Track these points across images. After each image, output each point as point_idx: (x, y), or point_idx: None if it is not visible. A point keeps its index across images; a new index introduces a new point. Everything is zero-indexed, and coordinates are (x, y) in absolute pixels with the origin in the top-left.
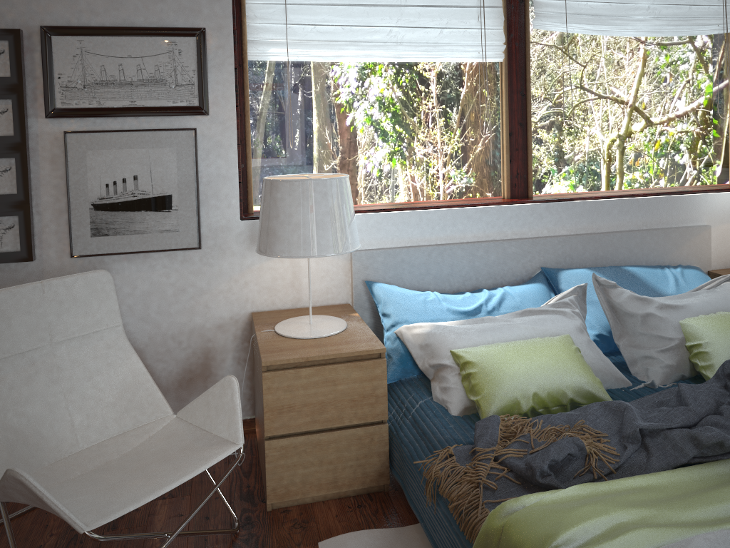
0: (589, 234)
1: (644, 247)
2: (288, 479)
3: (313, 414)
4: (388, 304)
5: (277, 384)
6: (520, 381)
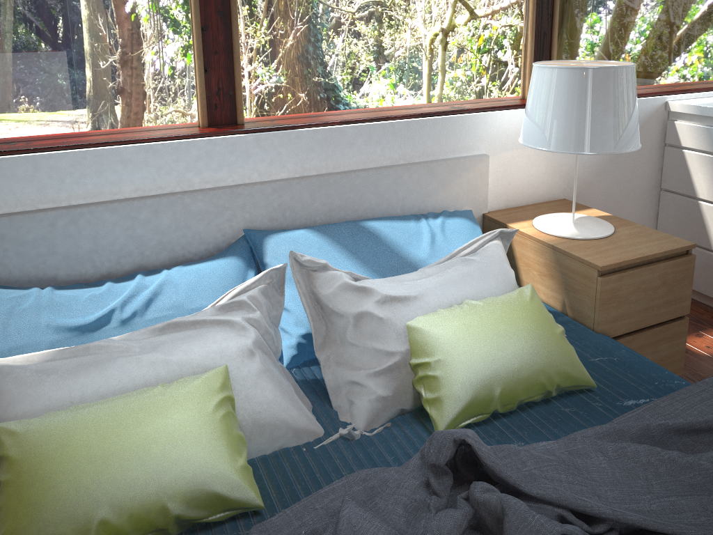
0: (320, 176)
1: (399, 190)
2: None
3: None
4: None
5: None
6: (78, 500)
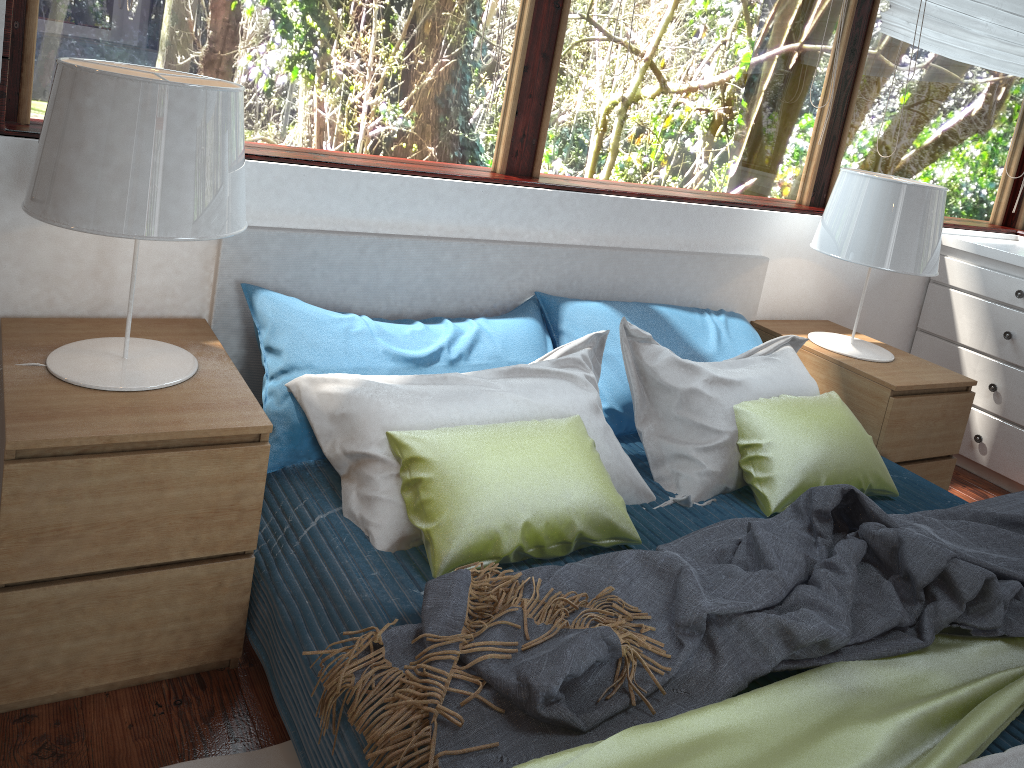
0: (612, 249)
1: (680, 279)
2: (38, 660)
3: (108, 542)
4: (280, 331)
5: (37, 486)
6: (506, 501)
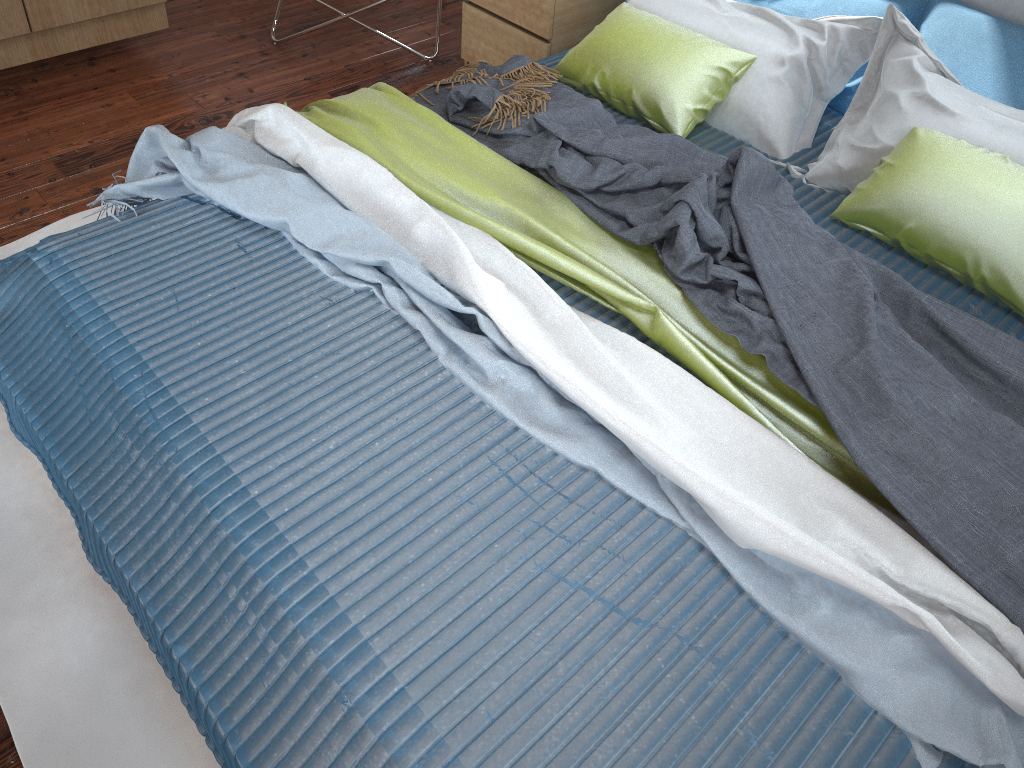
0: None
1: None
2: (474, 46)
3: None
4: None
5: None
6: (602, 54)
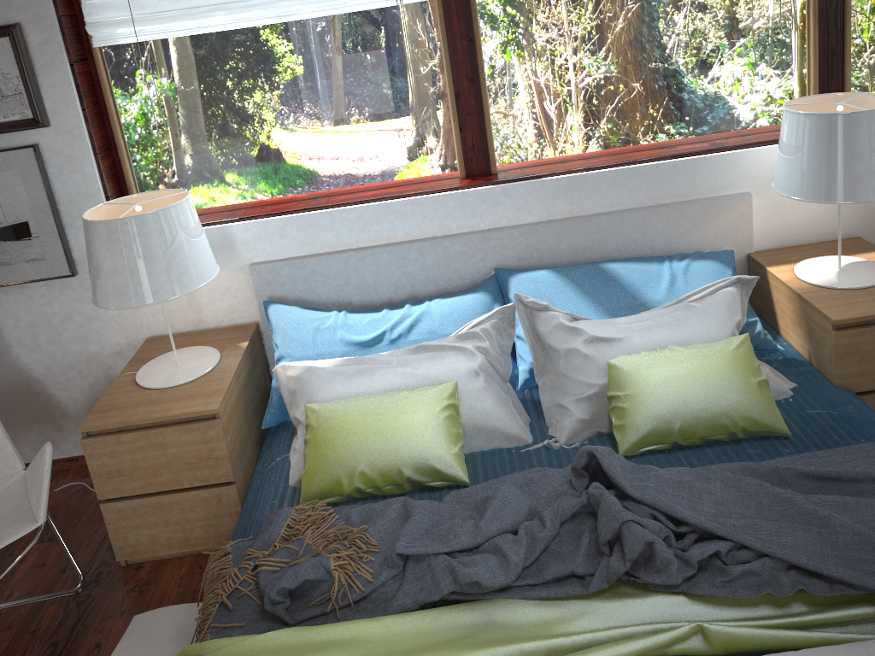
0: (563, 220)
1: (647, 231)
2: (134, 538)
3: (146, 477)
4: (277, 332)
5: (99, 450)
6: (347, 456)
